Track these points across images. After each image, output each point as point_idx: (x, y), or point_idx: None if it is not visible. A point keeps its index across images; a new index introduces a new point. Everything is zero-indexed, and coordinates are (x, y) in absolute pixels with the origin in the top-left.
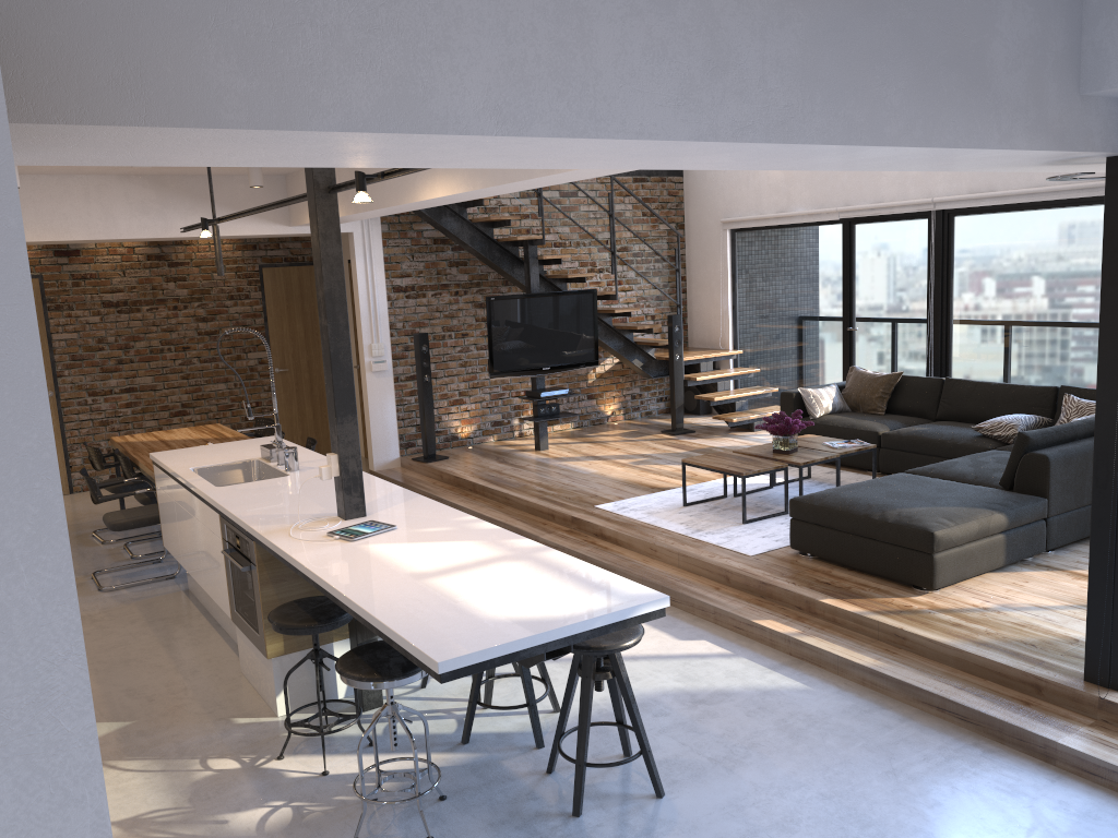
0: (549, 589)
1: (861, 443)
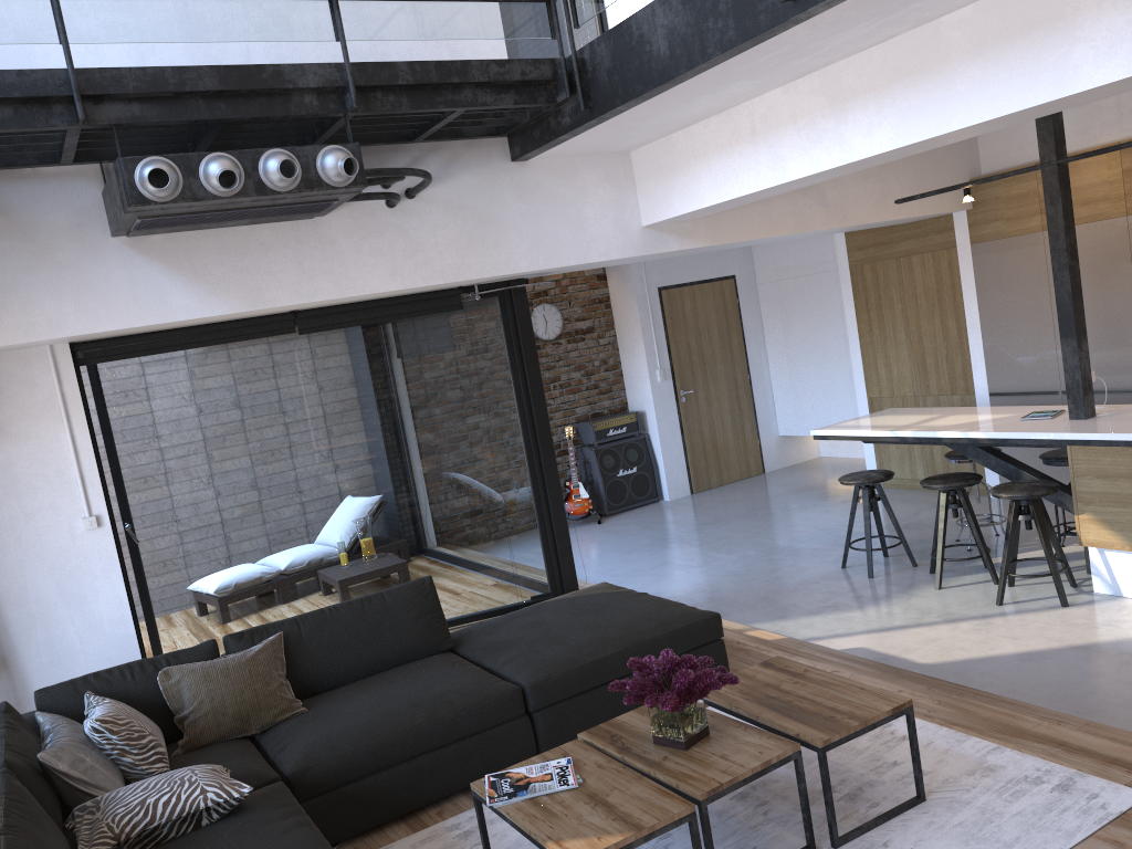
0: (869, 423)
1: (498, 778)
